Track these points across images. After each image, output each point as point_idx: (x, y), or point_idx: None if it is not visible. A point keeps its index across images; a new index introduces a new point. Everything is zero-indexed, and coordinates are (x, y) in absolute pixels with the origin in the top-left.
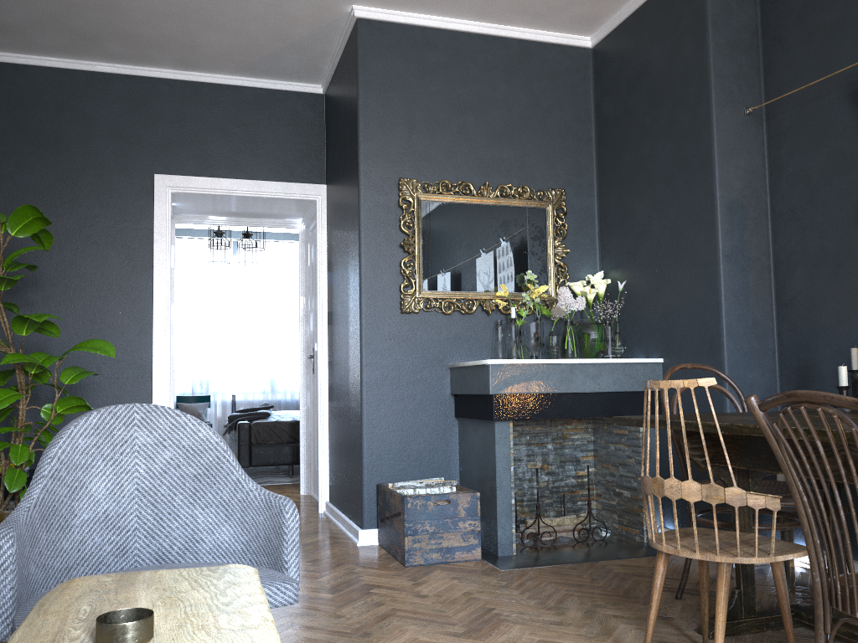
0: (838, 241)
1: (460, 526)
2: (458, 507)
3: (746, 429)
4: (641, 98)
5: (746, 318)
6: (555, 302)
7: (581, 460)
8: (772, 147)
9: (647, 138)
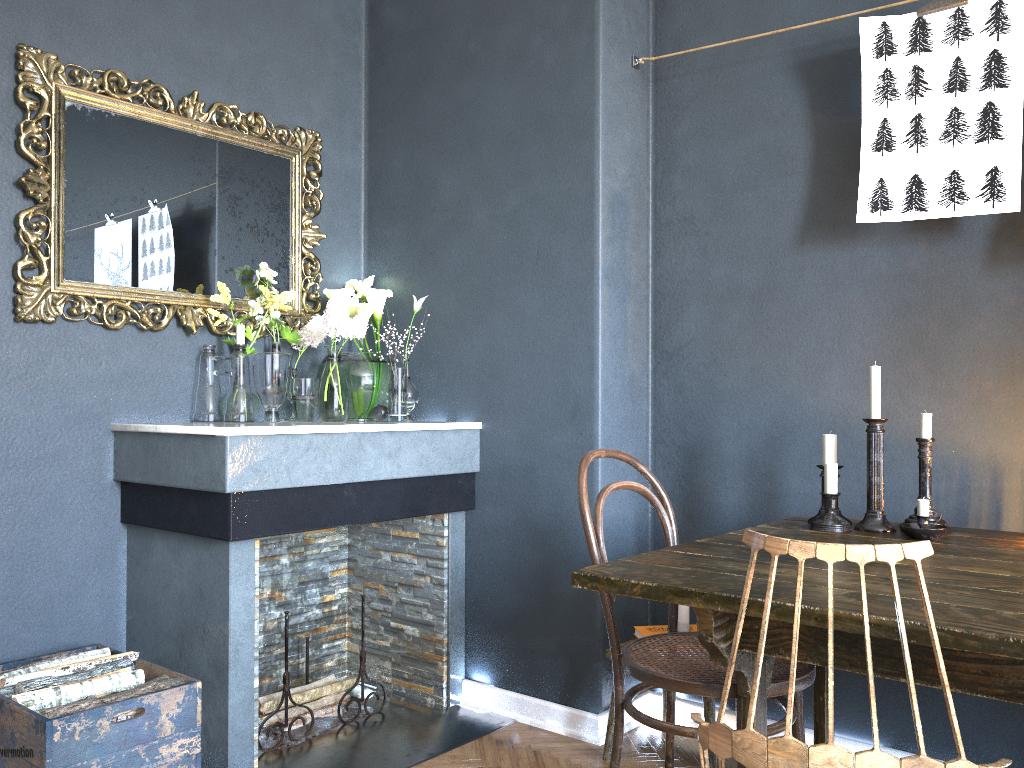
0: (761, 273)
1: (163, 753)
2: (161, 718)
3: (973, 642)
4: (462, 8)
5: (623, 371)
6: (299, 320)
7: (331, 576)
8: (660, 124)
9: (470, 74)
